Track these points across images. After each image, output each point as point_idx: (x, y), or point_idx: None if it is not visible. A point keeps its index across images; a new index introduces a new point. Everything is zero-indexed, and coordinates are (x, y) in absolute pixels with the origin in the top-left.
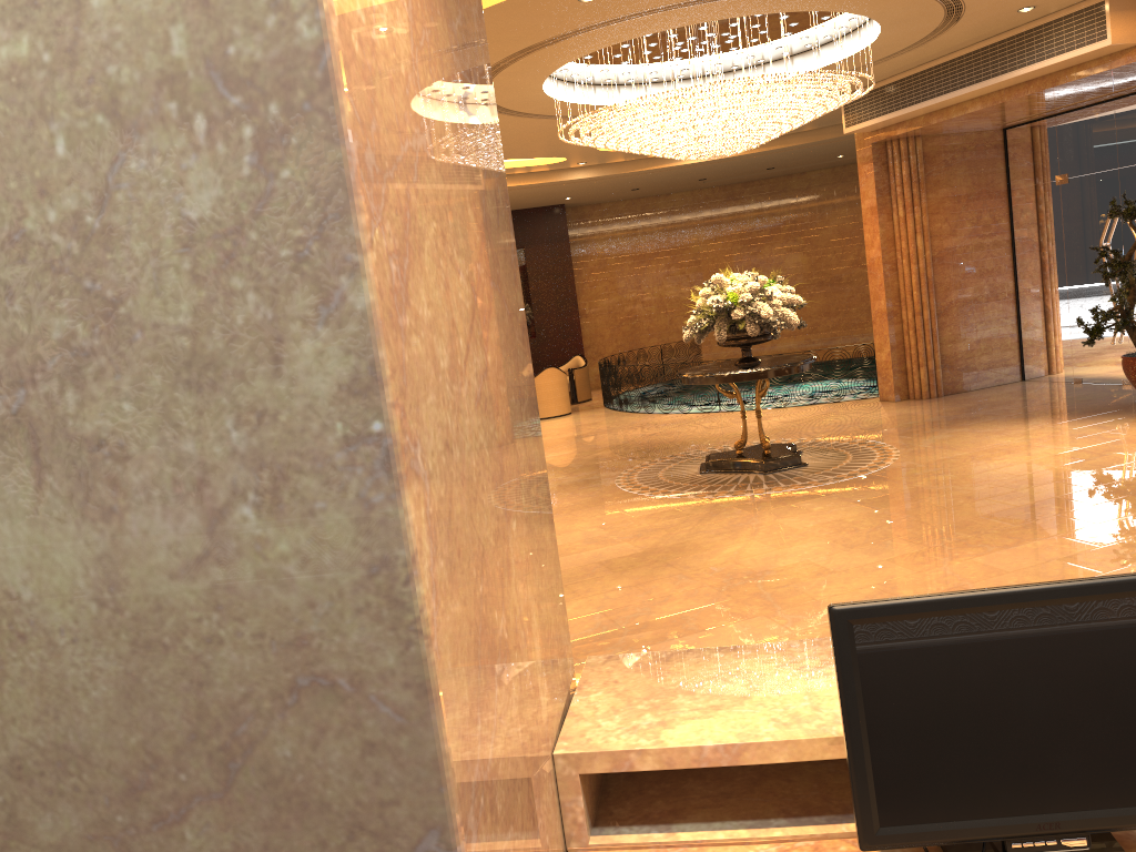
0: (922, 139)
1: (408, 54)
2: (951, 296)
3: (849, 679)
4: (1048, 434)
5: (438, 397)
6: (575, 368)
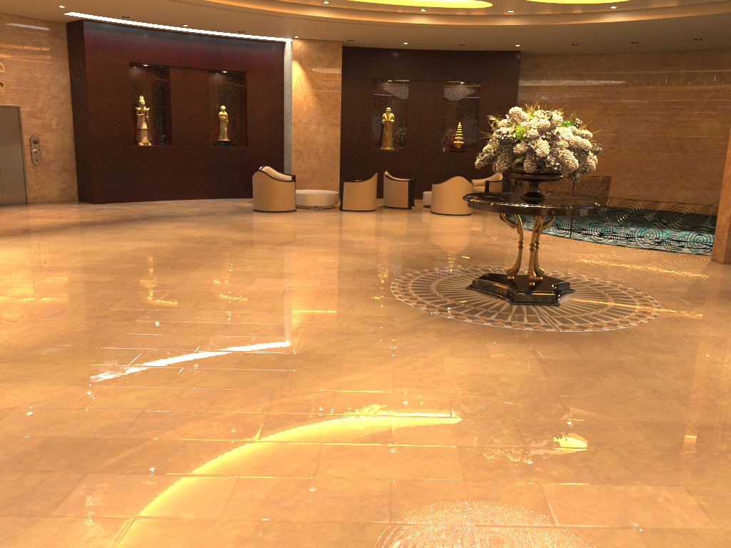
0: None
1: None
2: None
3: None
4: None
5: None
6: (491, 181)
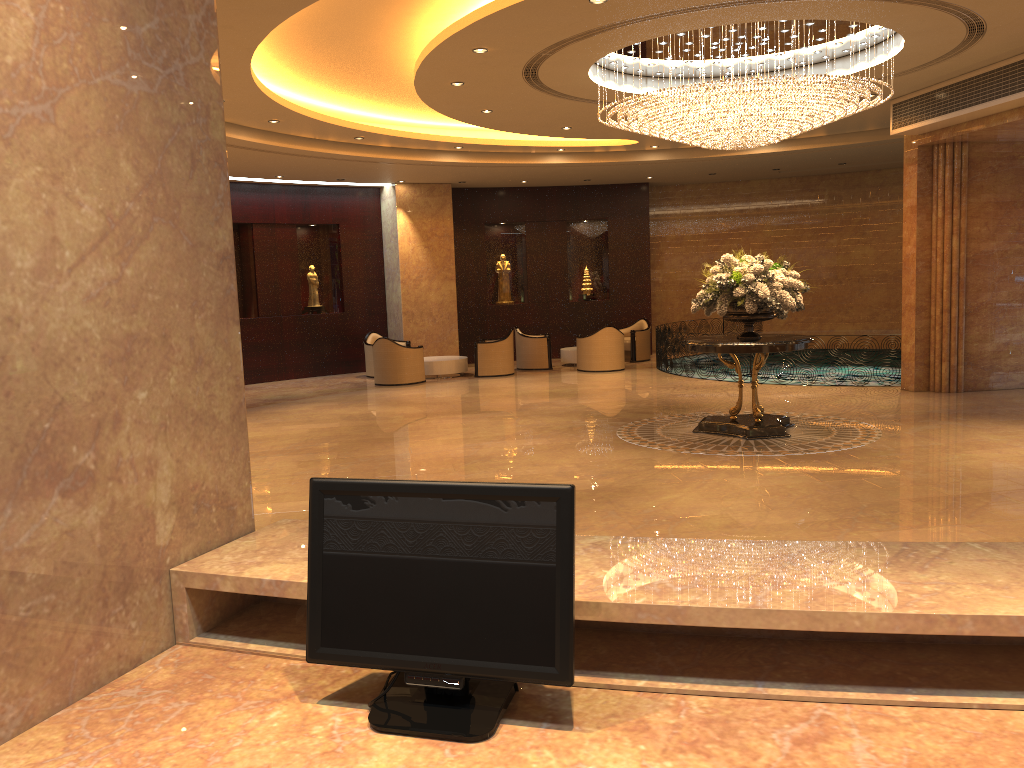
0: (969, 145)
1: (26, 50)
2: (982, 298)
3: (314, 533)
4: None
5: (3, 286)
6: (636, 330)
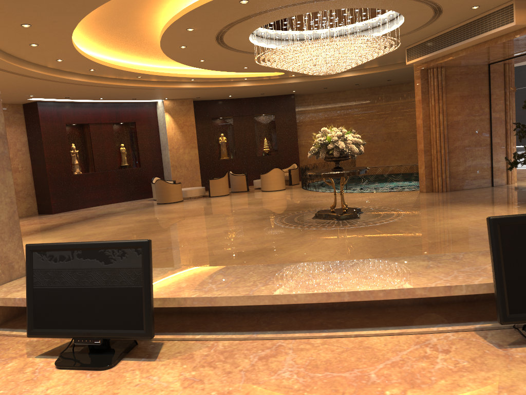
0: (445, 68)
1: None
2: (456, 144)
3: (28, 272)
4: (478, 211)
5: None
6: (291, 169)
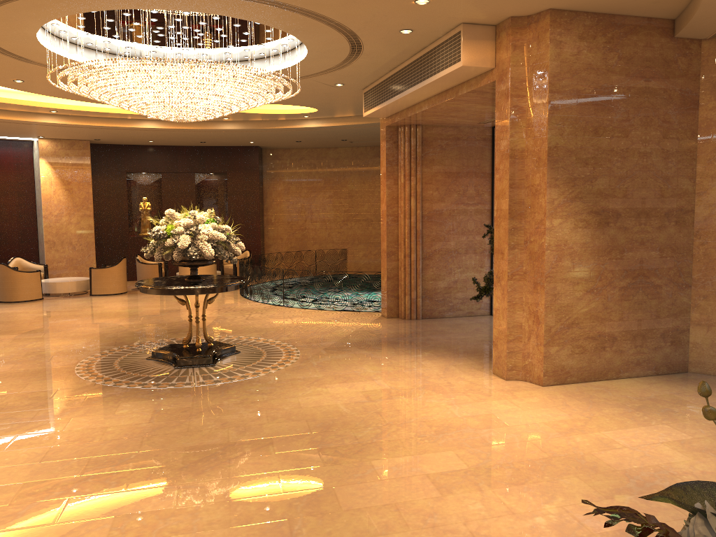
0: (423, 127)
1: None
2: (435, 246)
3: None
4: (403, 368)
5: None
6: (238, 259)
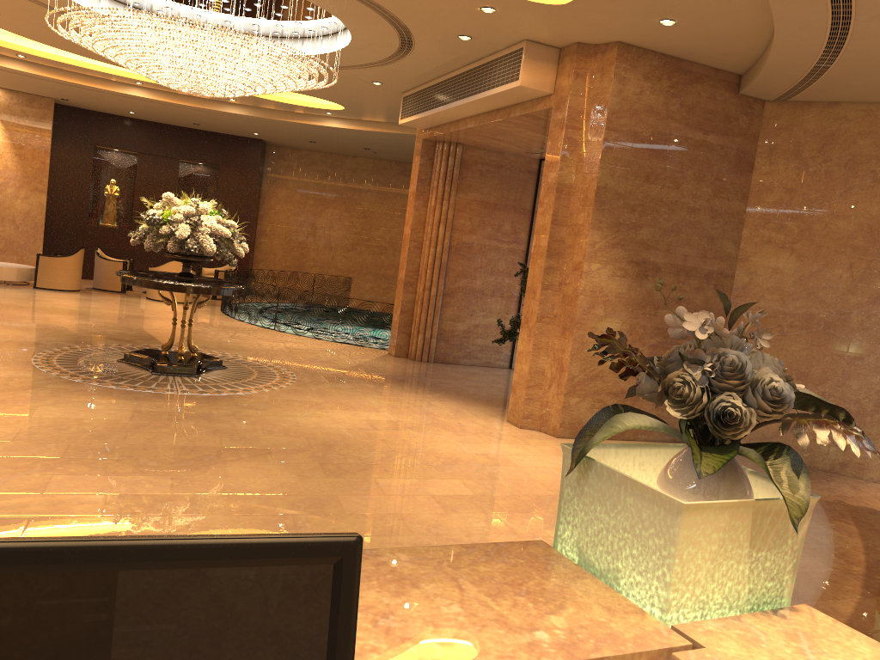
0: (464, 147)
1: None
2: (460, 282)
3: None
4: (411, 405)
5: None
6: (221, 271)
